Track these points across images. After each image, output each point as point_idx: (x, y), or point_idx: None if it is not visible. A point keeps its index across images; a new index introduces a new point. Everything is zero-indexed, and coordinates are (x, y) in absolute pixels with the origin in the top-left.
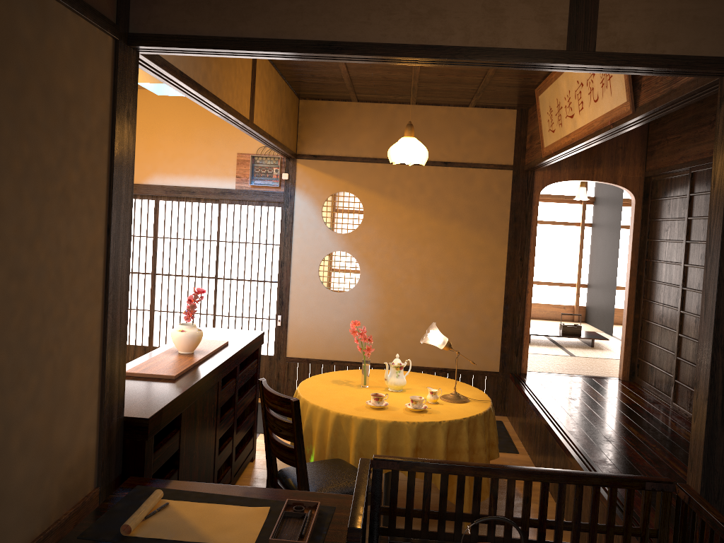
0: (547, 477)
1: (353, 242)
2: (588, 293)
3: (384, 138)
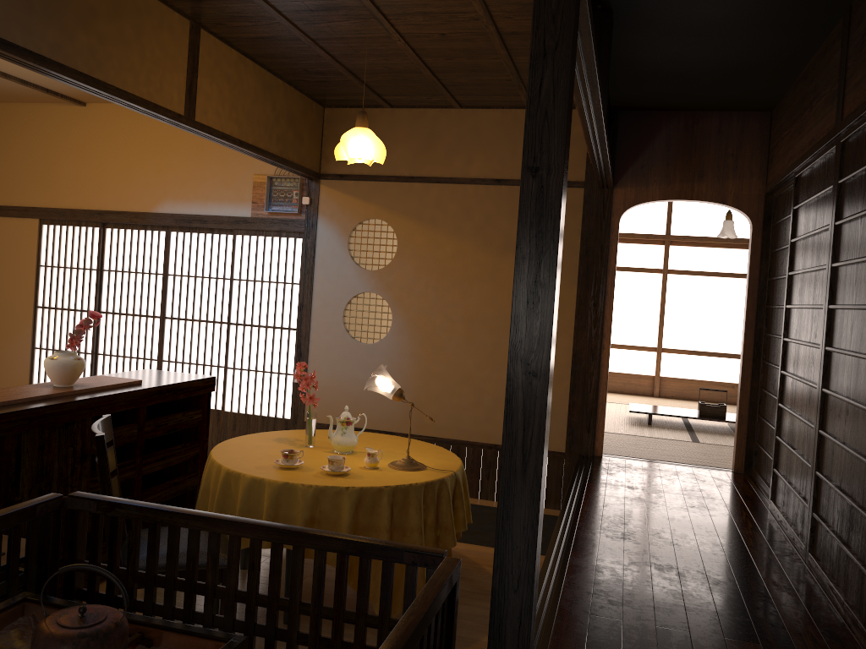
0: (275, 535)
1: (384, 281)
2: None
3: (423, 152)
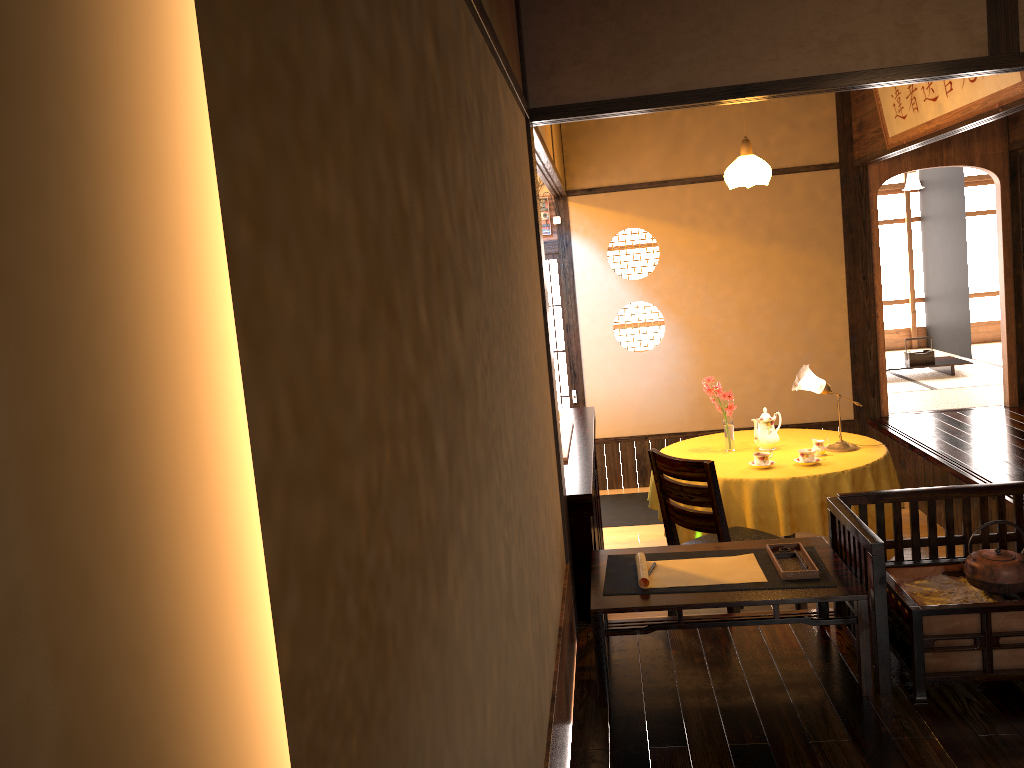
0: (1020, 489)
1: (651, 289)
2: (927, 308)
3: (672, 155)
